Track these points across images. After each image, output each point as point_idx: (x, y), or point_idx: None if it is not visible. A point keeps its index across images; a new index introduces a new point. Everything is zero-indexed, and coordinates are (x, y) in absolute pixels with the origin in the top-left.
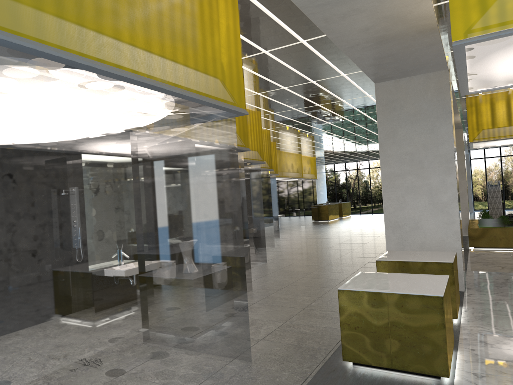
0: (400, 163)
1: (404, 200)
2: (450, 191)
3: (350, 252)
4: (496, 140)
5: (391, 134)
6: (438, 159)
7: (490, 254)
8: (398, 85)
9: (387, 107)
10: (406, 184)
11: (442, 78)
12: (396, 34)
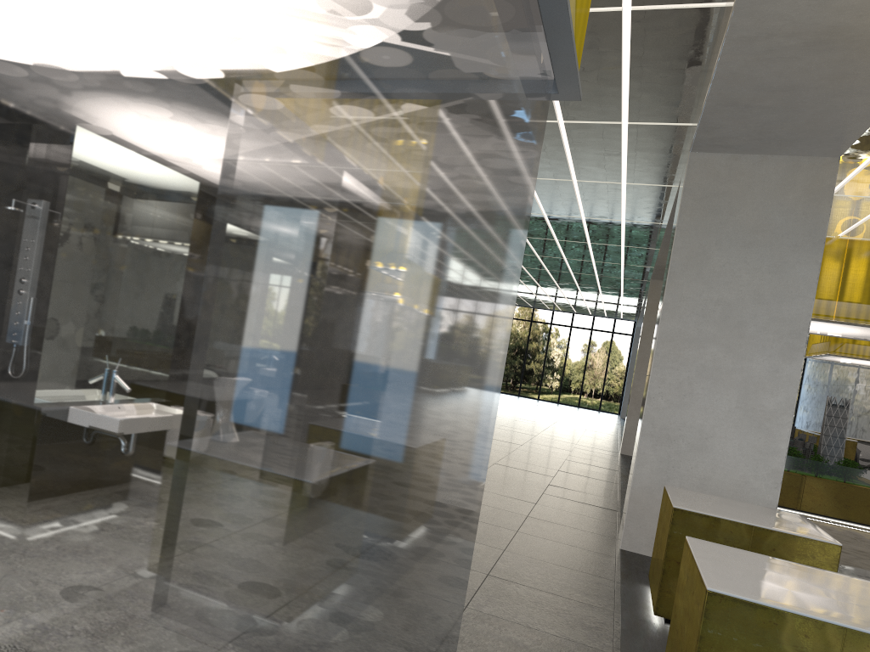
0: (700, 318)
1: (690, 391)
2: (783, 392)
3: (505, 457)
4: None
5: (697, 257)
6: (775, 326)
7: None
8: (735, 167)
9: (703, 204)
10: (703, 360)
11: (824, 172)
12: (864, 33)
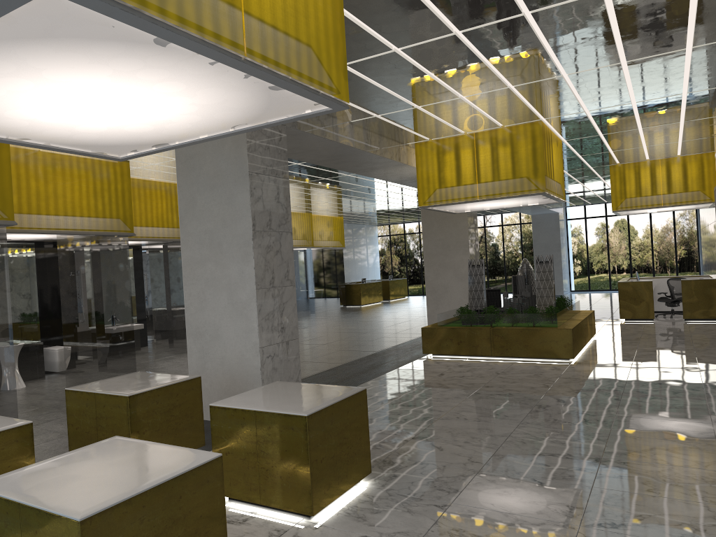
0: (199, 245)
1: (204, 297)
2: (248, 286)
3: None
4: (449, 204)
5: (190, 203)
6: (236, 241)
7: (430, 365)
8: None
9: (186, 165)
10: (206, 274)
11: None
12: None
